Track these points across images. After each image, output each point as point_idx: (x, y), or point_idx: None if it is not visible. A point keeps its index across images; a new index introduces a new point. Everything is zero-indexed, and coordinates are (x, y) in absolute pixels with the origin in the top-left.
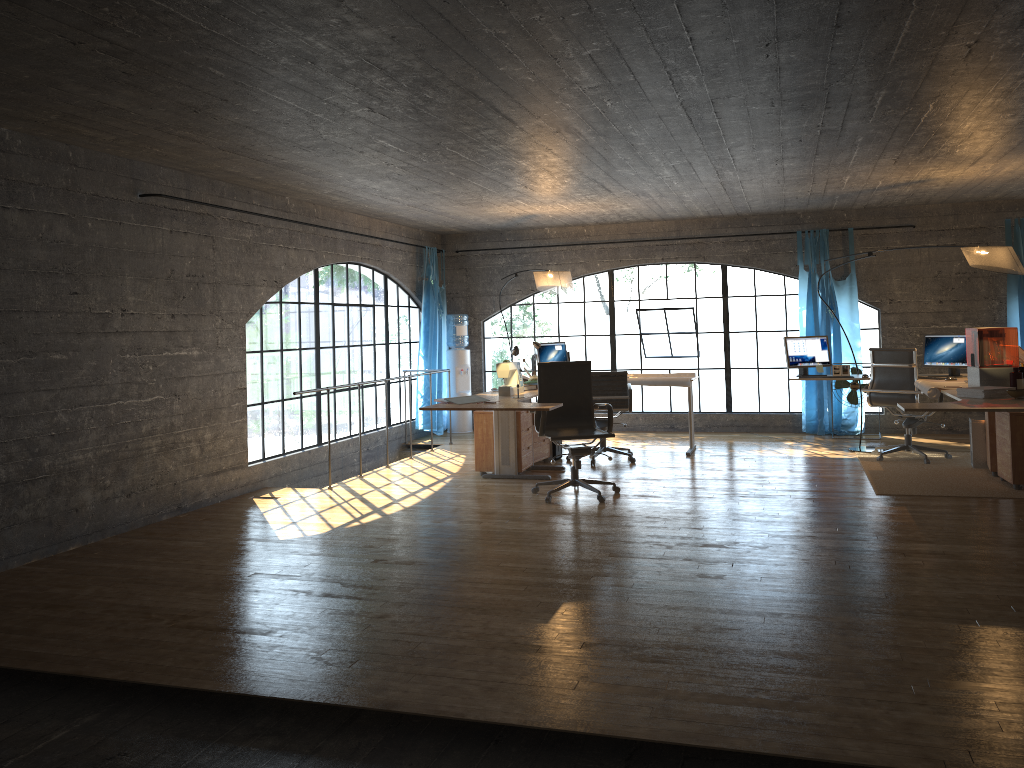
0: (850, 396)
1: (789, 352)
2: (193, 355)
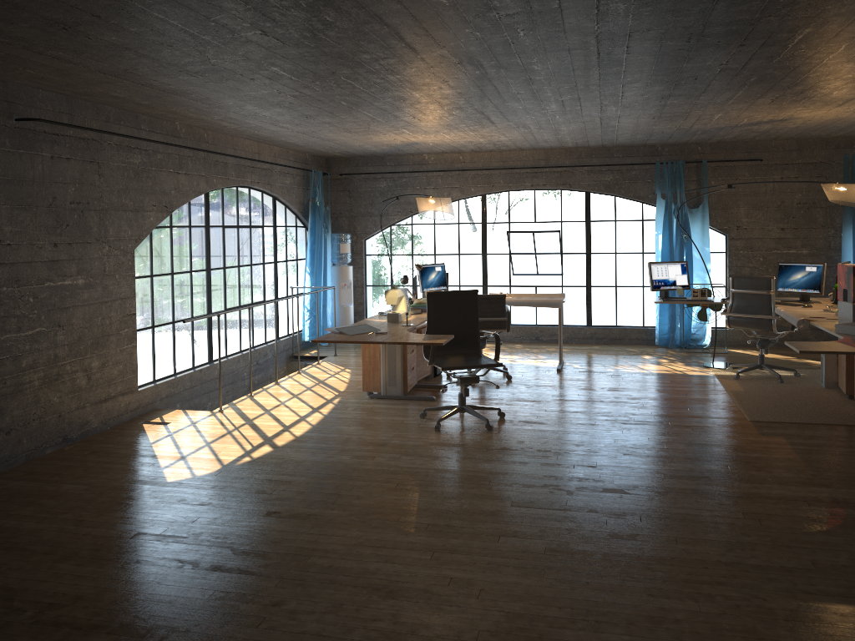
0: (700, 314)
1: (653, 276)
2: (78, 284)
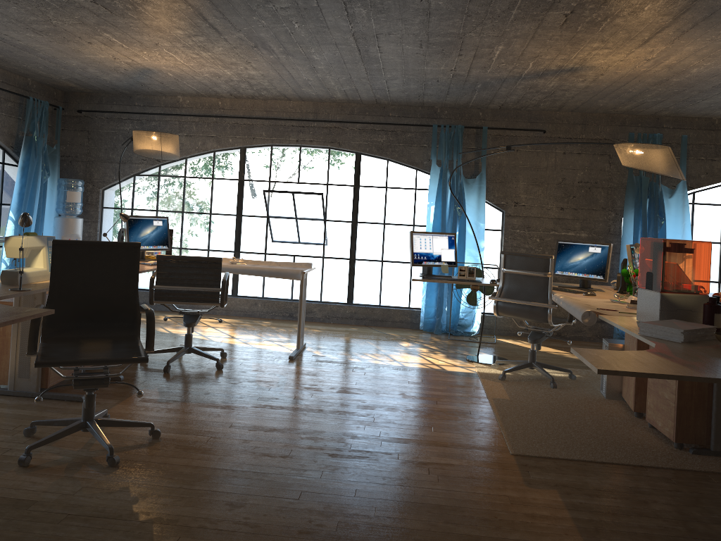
0: (470, 297)
1: (414, 248)
2: None
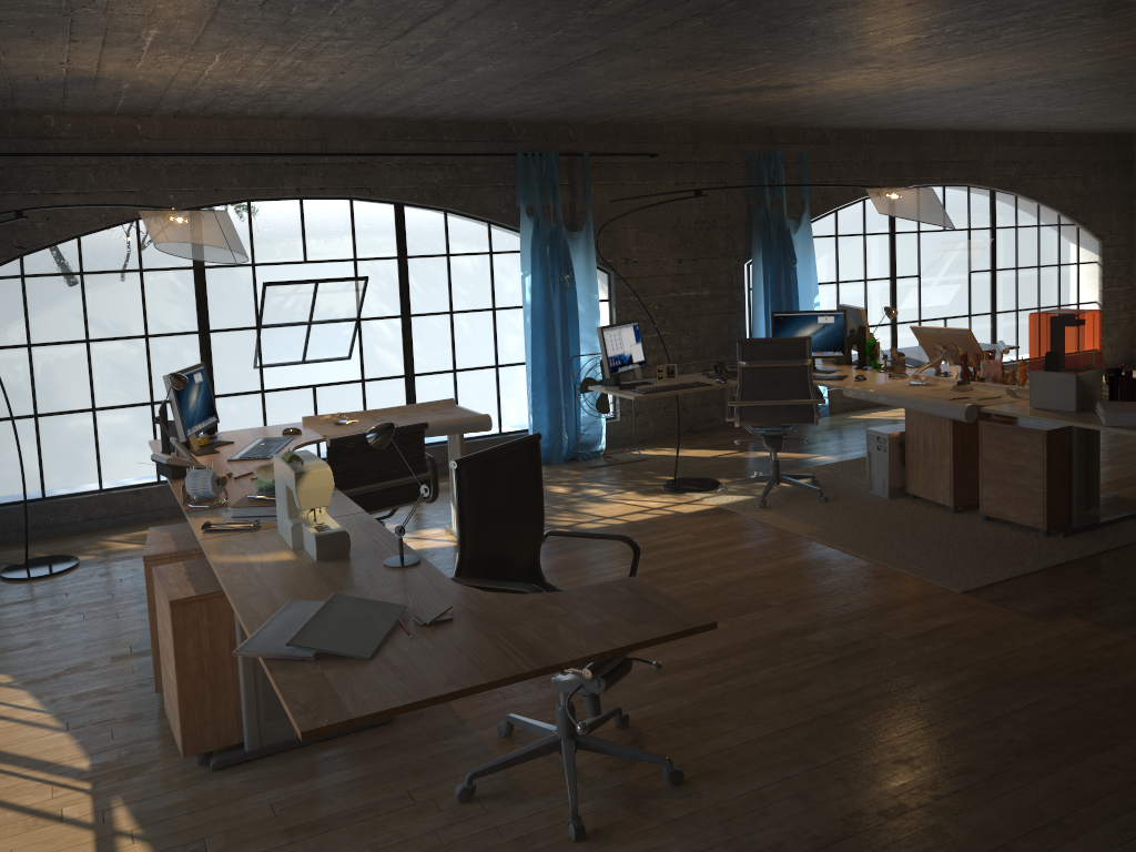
0: (600, 402)
1: (608, 351)
2: None
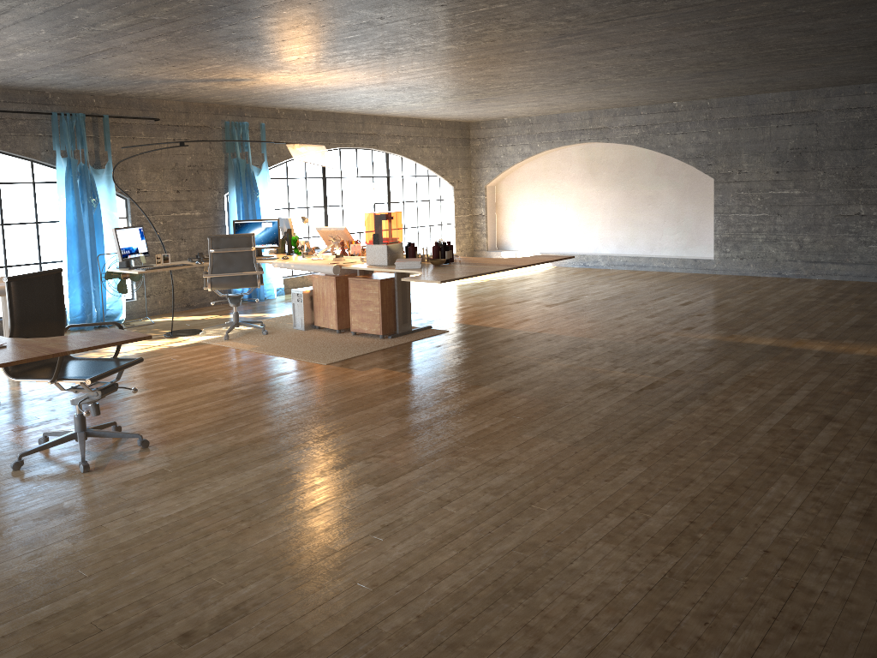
0: (120, 286)
1: (121, 244)
2: None
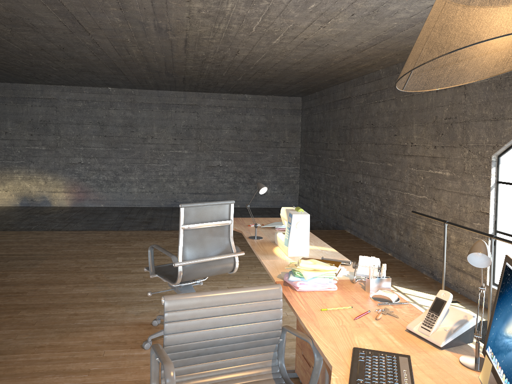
0: None
1: None
2: (446, 175)
